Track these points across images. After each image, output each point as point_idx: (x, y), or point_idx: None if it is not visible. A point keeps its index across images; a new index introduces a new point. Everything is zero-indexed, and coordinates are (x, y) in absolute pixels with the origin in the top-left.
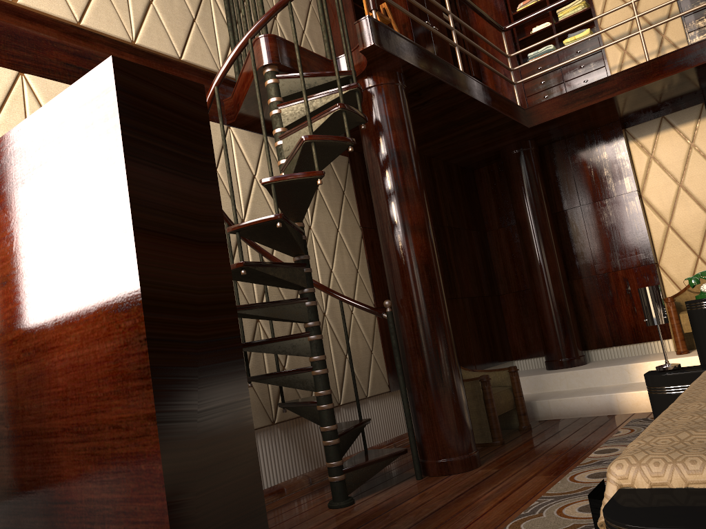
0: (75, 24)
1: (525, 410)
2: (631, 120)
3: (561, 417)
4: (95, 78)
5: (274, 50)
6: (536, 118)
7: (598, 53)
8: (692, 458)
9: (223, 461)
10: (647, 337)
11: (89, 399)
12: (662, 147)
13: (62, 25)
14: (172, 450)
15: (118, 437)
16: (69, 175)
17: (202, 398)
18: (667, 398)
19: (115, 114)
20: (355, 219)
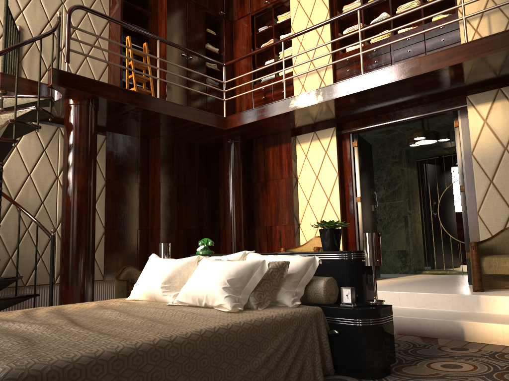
0: None
1: None
2: (300, 131)
3: None
4: None
5: (1, 81)
6: (229, 124)
7: (292, 84)
8: None
9: None
10: None
11: None
12: (311, 151)
13: None
14: None
15: None
16: None
17: None
18: None
19: None
20: (101, 174)
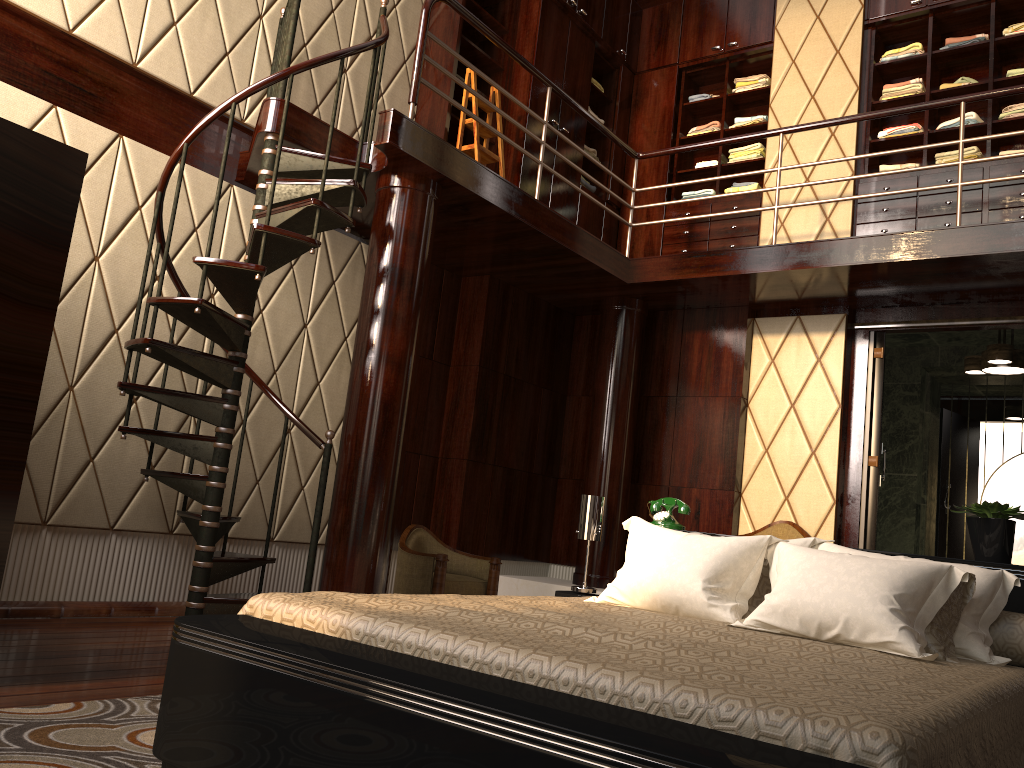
0: (67, 31)
1: None
2: (764, 309)
3: None
4: None
5: (281, 118)
6: (638, 274)
7: (755, 217)
8: (300, 602)
9: None
10: None
11: None
12: (786, 353)
13: (51, 29)
14: None
15: None
16: None
17: None
18: None
19: None
20: None
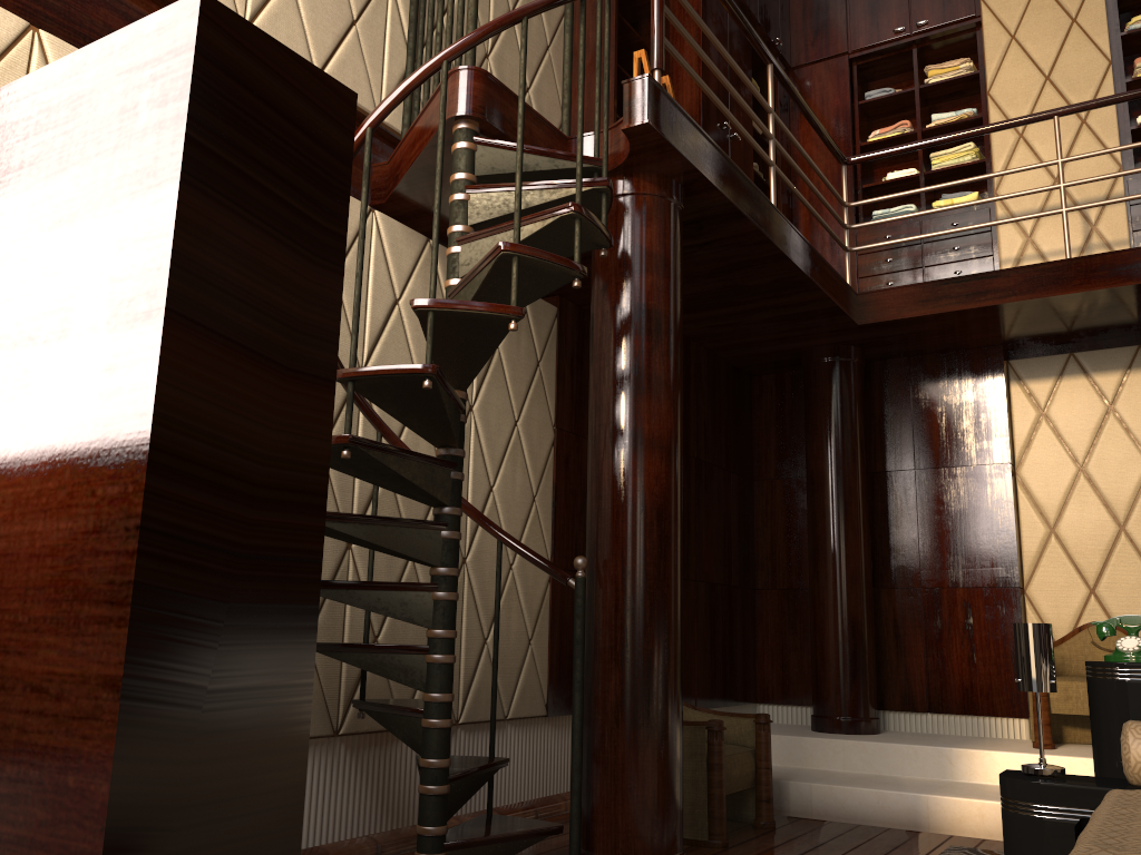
0: None
1: (770, 794)
2: (1019, 348)
3: (827, 818)
4: (161, 26)
5: (480, 96)
6: (872, 311)
7: (986, 233)
8: None
9: (235, 799)
10: (987, 709)
11: (0, 623)
12: (1062, 402)
13: None
14: (137, 759)
15: (36, 710)
16: (68, 195)
17: (222, 665)
18: (1036, 825)
19: (182, 96)
20: (548, 411)
